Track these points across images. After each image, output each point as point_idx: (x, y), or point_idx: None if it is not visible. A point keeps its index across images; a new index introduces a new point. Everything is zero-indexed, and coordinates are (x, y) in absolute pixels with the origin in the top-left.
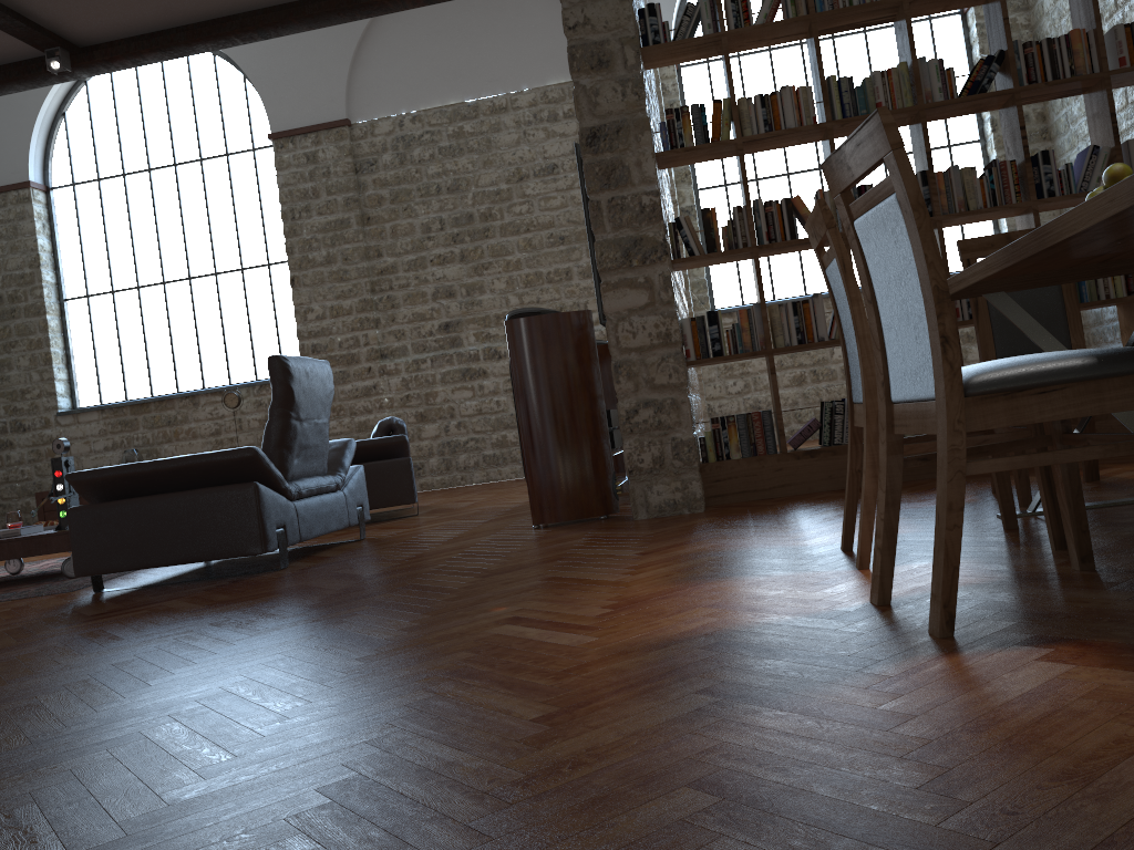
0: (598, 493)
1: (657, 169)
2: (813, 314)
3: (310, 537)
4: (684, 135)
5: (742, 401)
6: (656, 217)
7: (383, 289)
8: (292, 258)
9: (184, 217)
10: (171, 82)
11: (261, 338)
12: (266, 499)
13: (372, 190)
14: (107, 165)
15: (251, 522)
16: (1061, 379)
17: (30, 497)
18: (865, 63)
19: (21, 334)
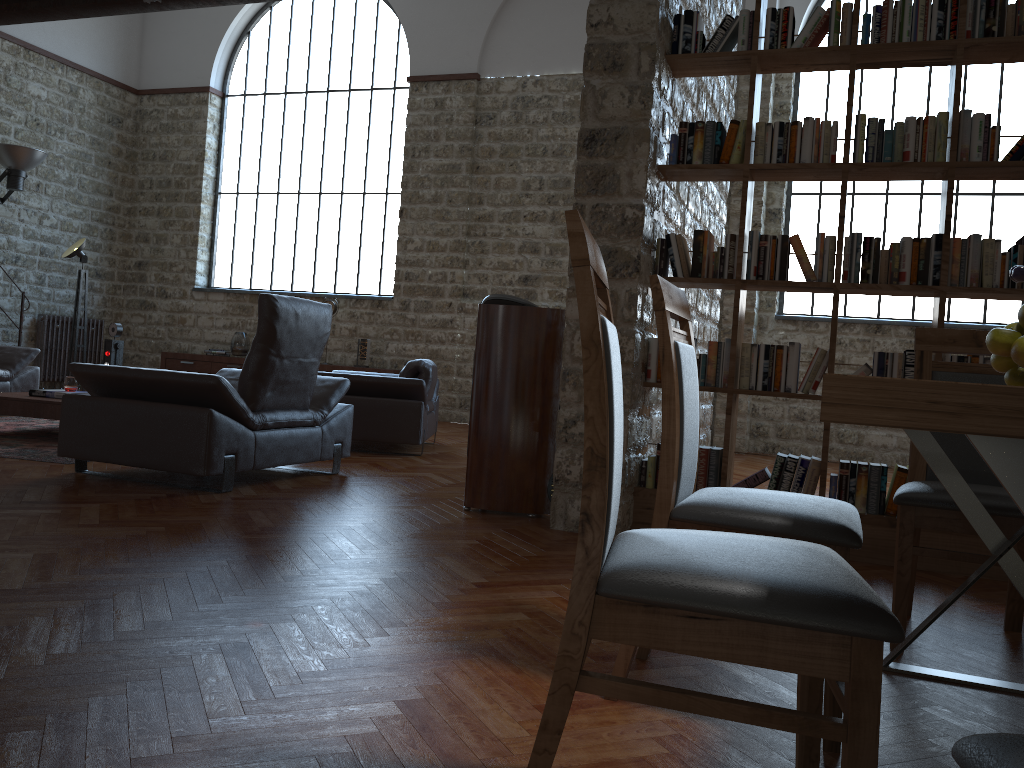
0: (531, 490)
1: (651, 183)
2: (785, 362)
3: (267, 466)
4: (693, 151)
5: (787, 408)
6: (635, 232)
7: (477, 234)
8: (405, 191)
9: (326, 139)
10: (338, 17)
11: (368, 257)
12: (219, 426)
13: (486, 142)
14: (274, 83)
15: (199, 445)
16: (711, 609)
17: (160, 354)
18: (995, 94)
19: (179, 216)
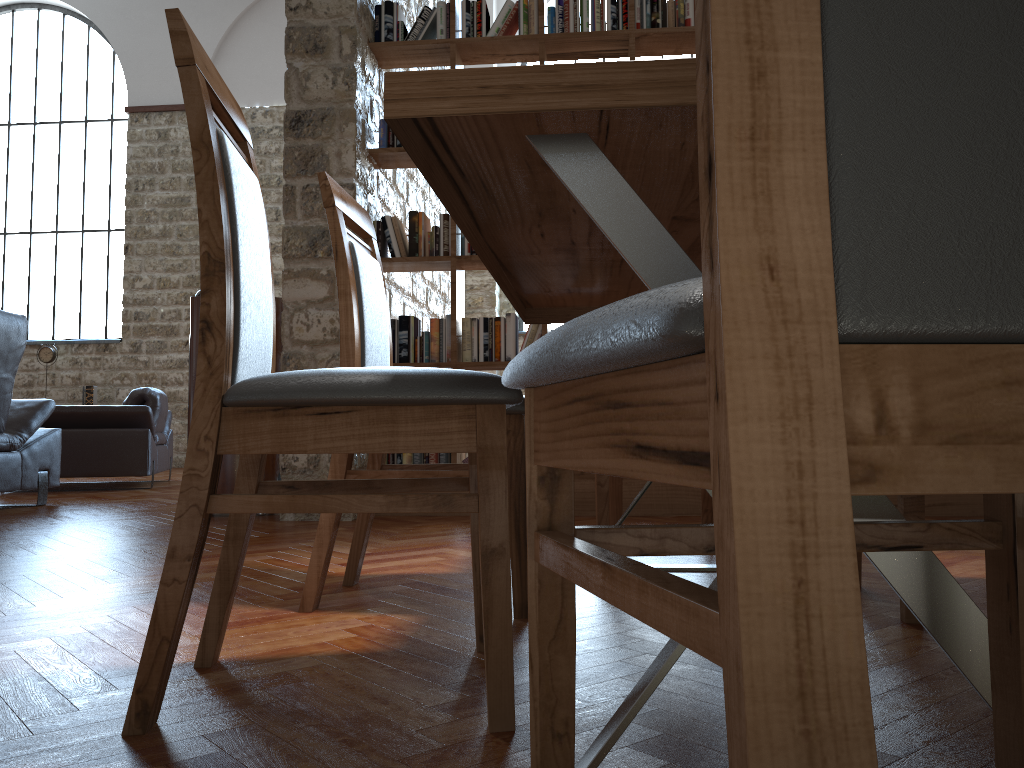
0: None
1: (362, 164)
2: (503, 333)
3: None
4: None
5: None
6: None
7: None
8: (130, 227)
9: (35, 174)
10: (44, 46)
11: (91, 299)
12: None
13: None
14: None
15: None
16: (337, 397)
17: None
18: None
19: None
